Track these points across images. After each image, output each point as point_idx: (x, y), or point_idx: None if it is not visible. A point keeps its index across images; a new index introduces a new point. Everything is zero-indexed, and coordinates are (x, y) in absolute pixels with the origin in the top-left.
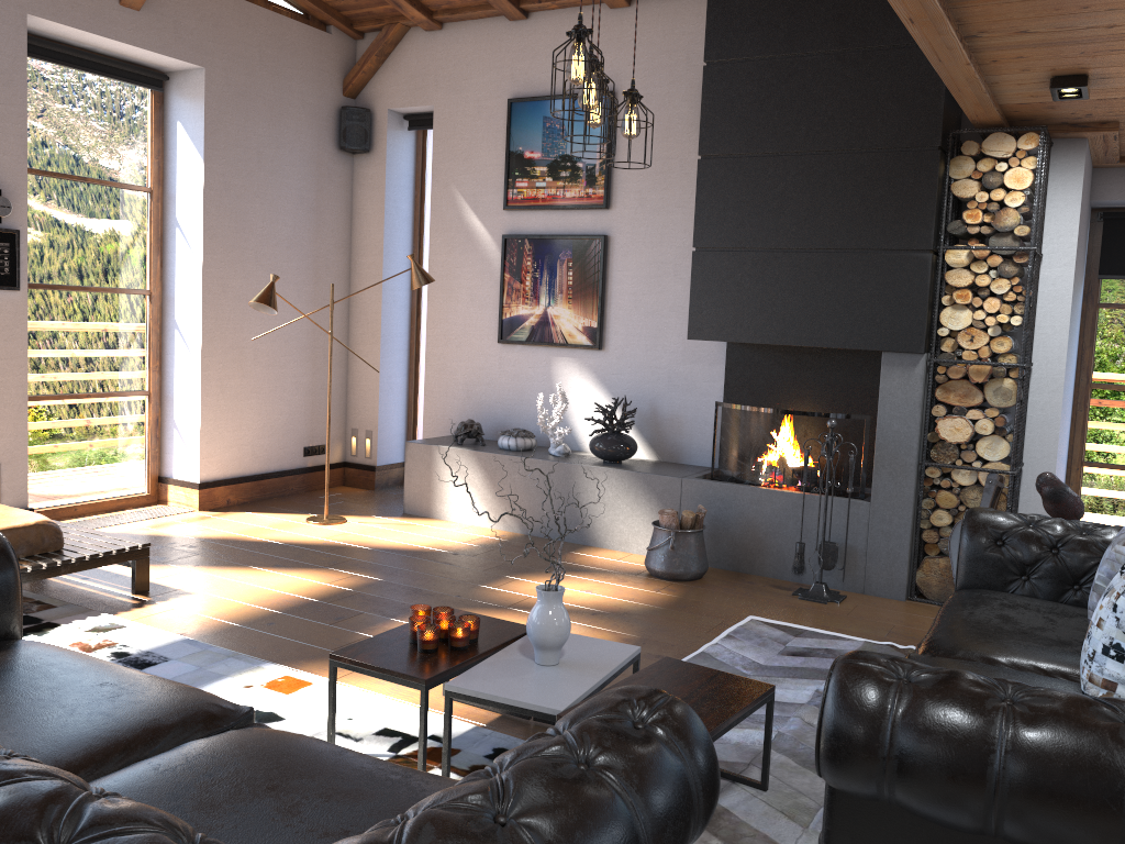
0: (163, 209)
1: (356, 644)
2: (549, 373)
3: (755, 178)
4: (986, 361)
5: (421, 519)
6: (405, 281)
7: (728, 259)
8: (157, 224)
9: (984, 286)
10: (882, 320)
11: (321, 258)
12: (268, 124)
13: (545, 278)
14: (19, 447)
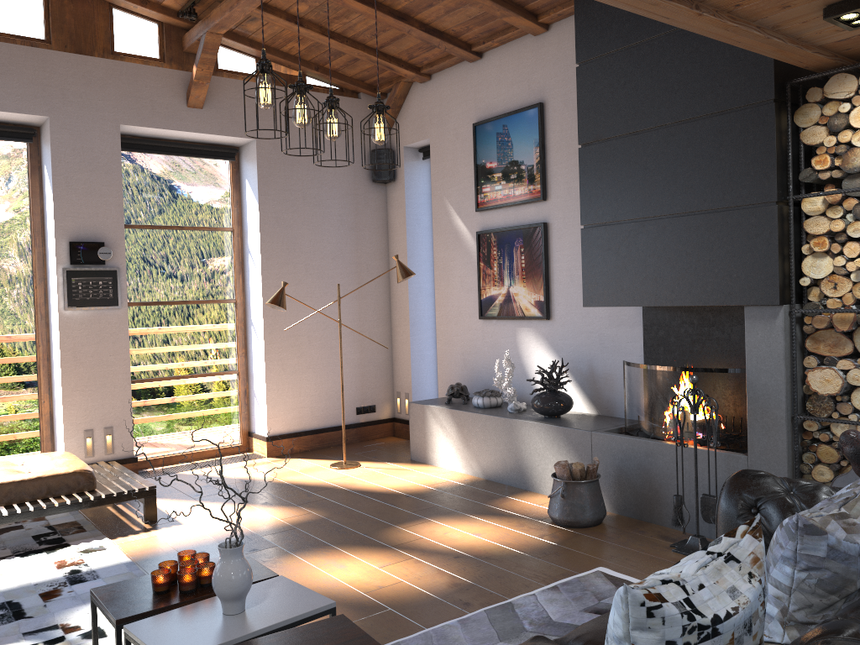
0: (242, 241)
1: (120, 582)
2: (515, 341)
3: (622, 157)
4: (849, 308)
5: (418, 464)
6: (430, 275)
7: (608, 232)
8: (238, 252)
9: (839, 231)
10: (738, 275)
11: (362, 264)
12: (310, 171)
13: (506, 263)
14: (125, 415)
